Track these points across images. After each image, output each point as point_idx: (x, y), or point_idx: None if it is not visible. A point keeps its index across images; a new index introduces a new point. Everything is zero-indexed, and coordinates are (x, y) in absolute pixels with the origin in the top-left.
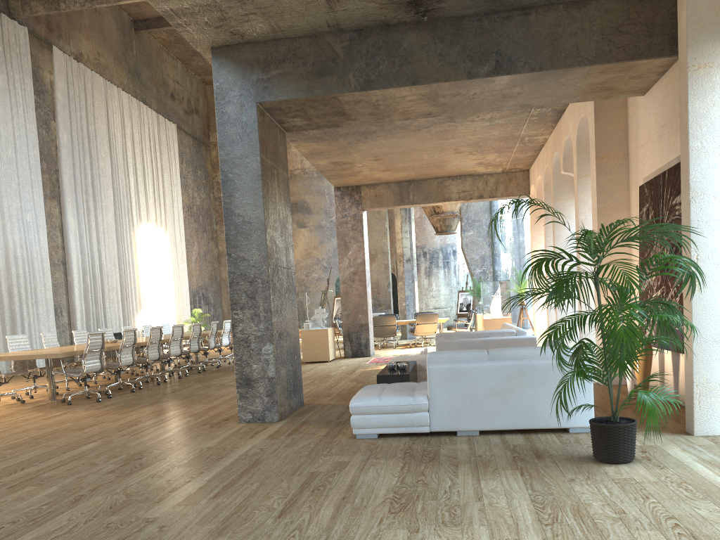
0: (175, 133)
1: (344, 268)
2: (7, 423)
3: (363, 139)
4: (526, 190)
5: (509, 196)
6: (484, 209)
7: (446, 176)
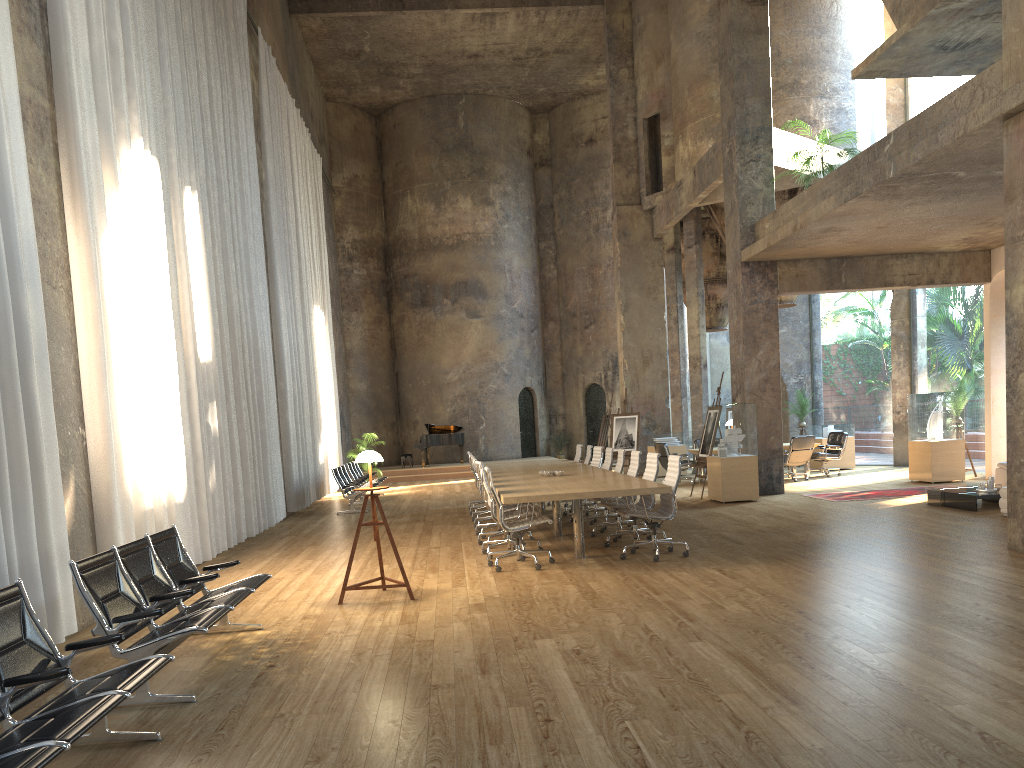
0: (320, 172)
1: (752, 373)
2: (705, 585)
3: (935, 200)
4: (987, 275)
5: (965, 282)
6: (801, 299)
7: (891, 253)
